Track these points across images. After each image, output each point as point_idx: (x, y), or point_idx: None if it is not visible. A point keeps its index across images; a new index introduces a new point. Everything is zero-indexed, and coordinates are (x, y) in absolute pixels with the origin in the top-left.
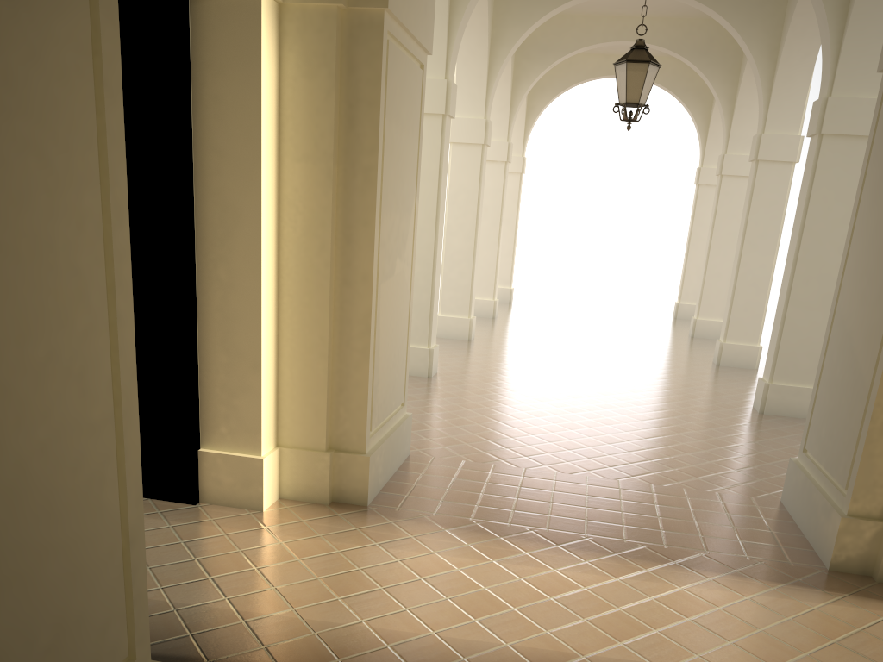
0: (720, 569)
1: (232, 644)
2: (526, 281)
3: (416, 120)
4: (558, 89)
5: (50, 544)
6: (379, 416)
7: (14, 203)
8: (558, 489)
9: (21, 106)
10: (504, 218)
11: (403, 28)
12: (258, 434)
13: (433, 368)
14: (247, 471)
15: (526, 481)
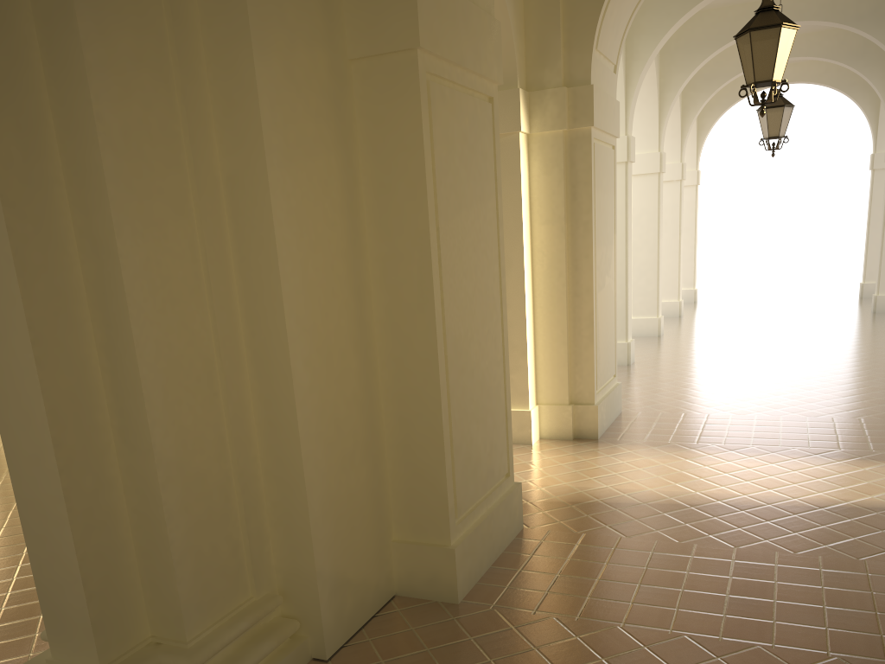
0: (848, 456)
1: (537, 496)
2: (710, 281)
3: (611, 183)
4: (725, 105)
5: (488, 409)
6: (601, 381)
7: (481, 274)
8: (732, 423)
9: (482, 238)
10: (684, 227)
11: (602, 131)
12: (526, 395)
13: (631, 358)
14: (520, 420)
15: (708, 420)
